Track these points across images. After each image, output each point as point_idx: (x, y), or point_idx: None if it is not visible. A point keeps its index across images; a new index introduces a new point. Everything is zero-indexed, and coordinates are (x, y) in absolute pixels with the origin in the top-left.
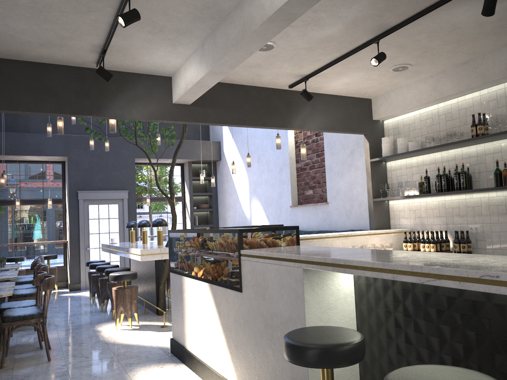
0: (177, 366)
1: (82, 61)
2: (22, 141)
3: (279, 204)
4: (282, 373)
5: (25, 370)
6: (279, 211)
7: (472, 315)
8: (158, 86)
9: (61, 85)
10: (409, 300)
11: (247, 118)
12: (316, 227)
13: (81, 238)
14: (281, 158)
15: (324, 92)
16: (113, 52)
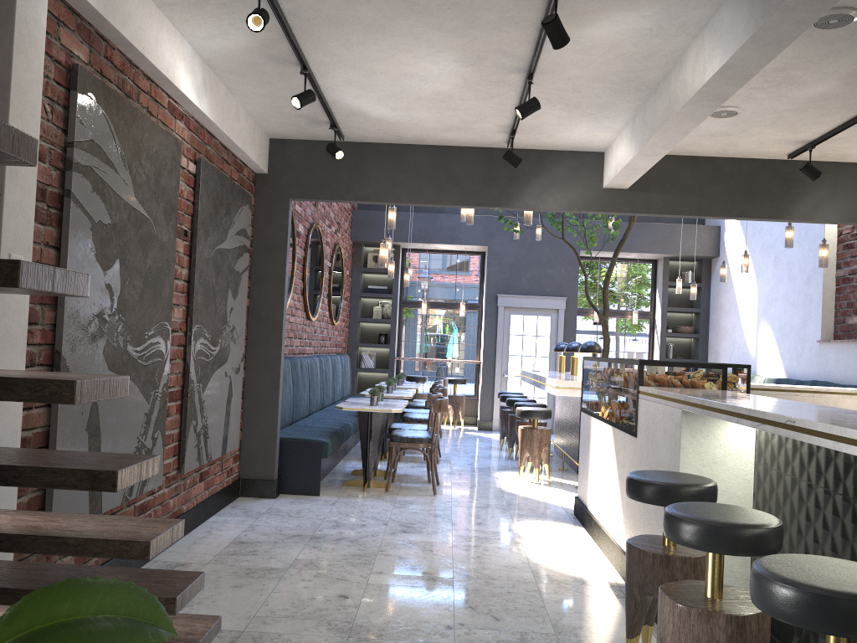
0: (573, 528)
1: (491, 142)
2: (433, 225)
3: (801, 335)
4: (658, 532)
5: (408, 497)
6: (801, 348)
7: (841, 480)
8: (584, 166)
9: (466, 171)
10: (796, 461)
11: (714, 205)
12: (855, 380)
13: (498, 360)
14: (811, 259)
15: (856, 160)
16: (524, 131)
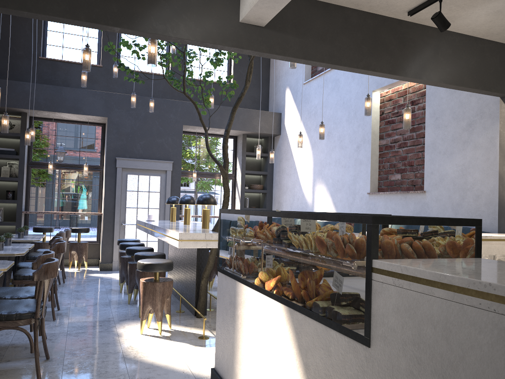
0: None
1: None
2: (58, 96)
3: (352, 189)
4: None
5: None
6: (352, 198)
7: None
8: None
9: None
10: None
11: (344, 55)
12: None
13: (117, 212)
14: (360, 132)
15: (454, 28)
16: None
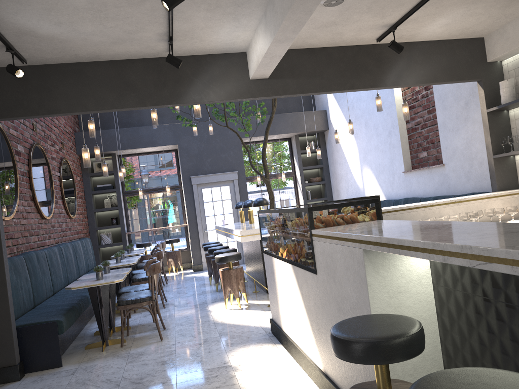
0: (274, 347)
1: (155, 52)
2: (137, 135)
3: (391, 170)
4: None
5: (140, 349)
6: (392, 178)
7: None
8: (233, 64)
9: (139, 79)
10: (487, 282)
11: (332, 82)
12: (432, 193)
13: (199, 221)
14: (389, 119)
15: (421, 39)
16: (180, 37)
